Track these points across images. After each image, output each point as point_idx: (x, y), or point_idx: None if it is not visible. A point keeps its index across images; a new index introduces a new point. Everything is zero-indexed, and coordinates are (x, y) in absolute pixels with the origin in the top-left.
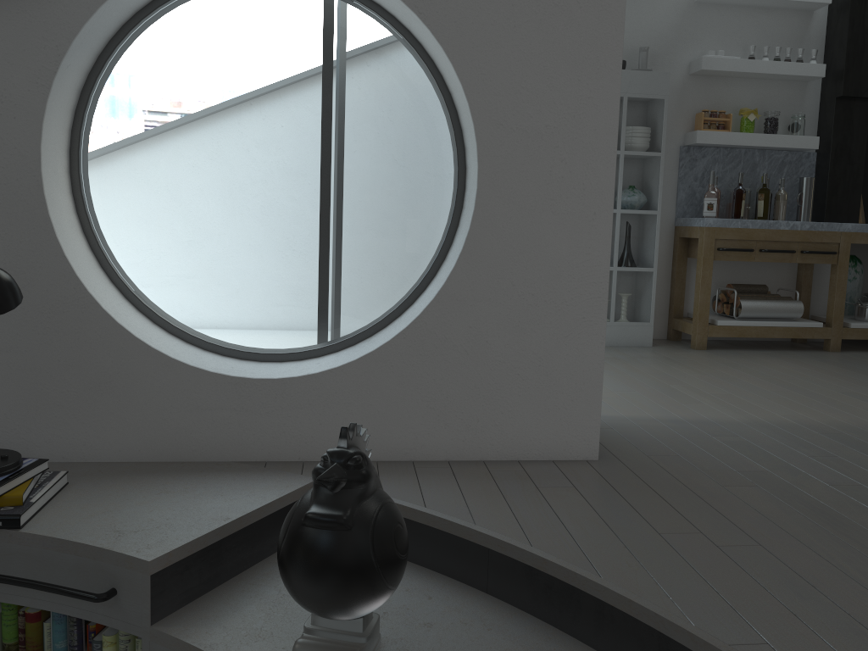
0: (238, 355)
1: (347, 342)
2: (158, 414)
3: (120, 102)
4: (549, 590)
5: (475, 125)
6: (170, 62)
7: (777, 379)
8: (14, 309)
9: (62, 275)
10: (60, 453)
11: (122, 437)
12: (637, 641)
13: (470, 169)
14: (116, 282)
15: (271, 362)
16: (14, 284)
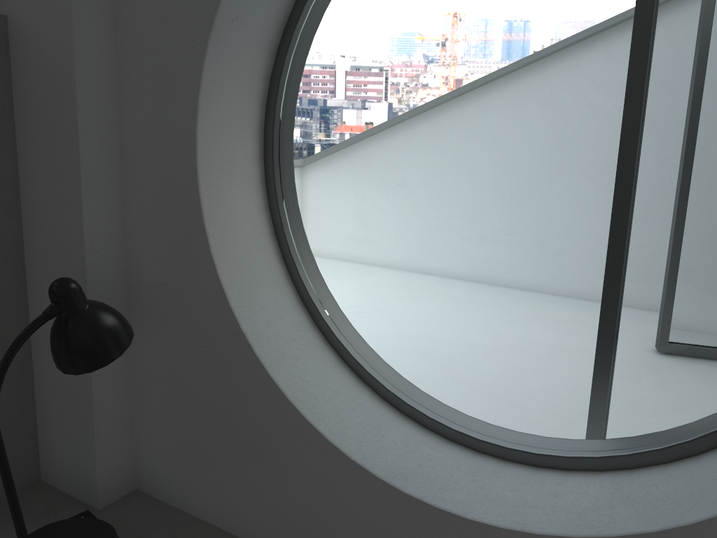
0: (445, 433)
1: (620, 462)
2: (311, 510)
3: (526, 44)
4: None
5: None
6: (572, 5)
7: None
8: (174, 335)
9: (215, 301)
10: (213, 514)
11: (272, 523)
12: None
13: None
14: (306, 303)
15: (490, 457)
16: (112, 331)
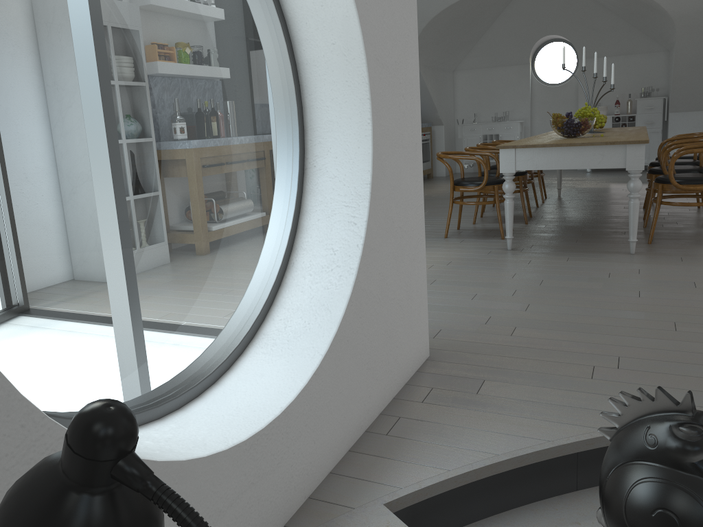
0: (154, 415)
1: (248, 337)
2: None
3: None
4: None
5: (367, 59)
6: None
7: None
8: None
9: None
10: None
11: None
12: None
13: (326, 108)
14: None
15: (191, 403)
16: None
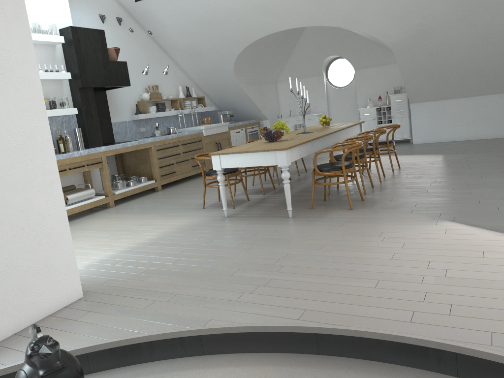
0: None
1: None
2: None
3: None
4: (124, 352)
5: None
6: None
7: (106, 228)
8: None
9: None
10: None
11: None
12: (170, 346)
13: None
14: None
15: None
16: None
